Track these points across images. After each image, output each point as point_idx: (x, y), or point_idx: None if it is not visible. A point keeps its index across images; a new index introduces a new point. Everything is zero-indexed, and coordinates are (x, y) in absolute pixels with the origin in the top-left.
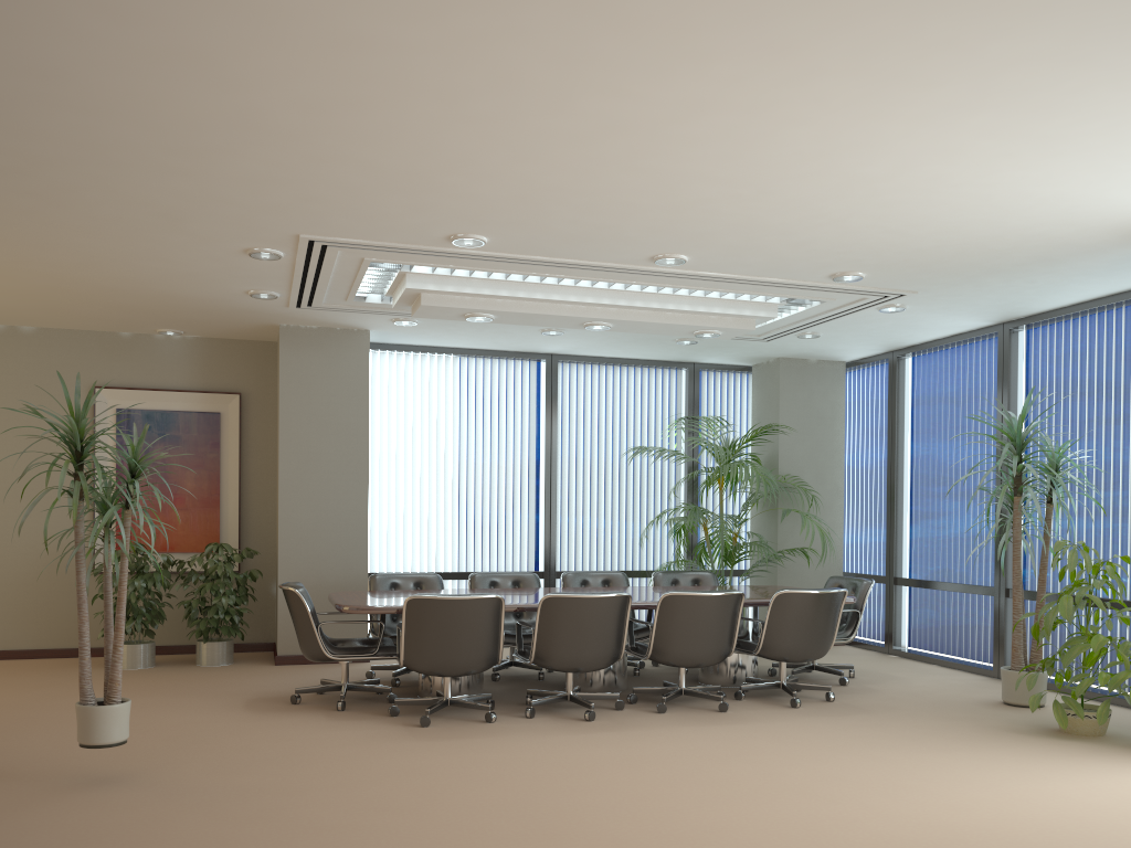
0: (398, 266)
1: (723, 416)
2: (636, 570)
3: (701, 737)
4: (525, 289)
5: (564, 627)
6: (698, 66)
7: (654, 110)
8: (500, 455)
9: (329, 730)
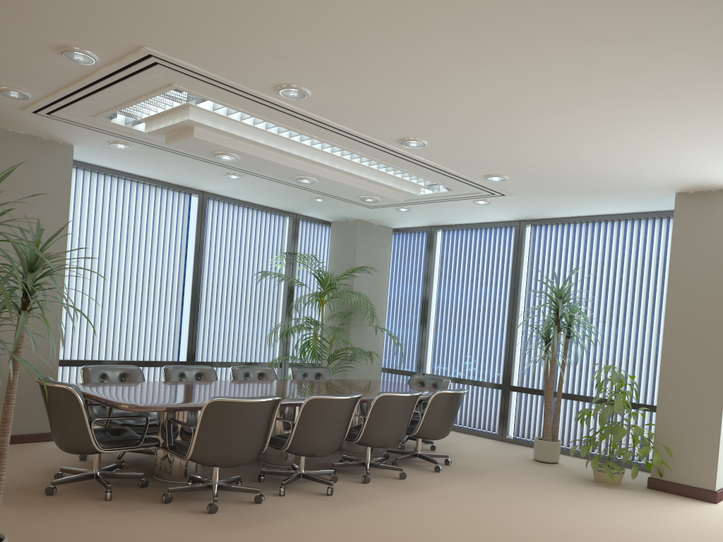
0: (186, 98)
1: (310, 254)
2: (248, 361)
3: (427, 504)
4: (276, 141)
5: (320, 422)
6: (705, 5)
7: (614, 29)
8: (158, 266)
9: (130, 525)
